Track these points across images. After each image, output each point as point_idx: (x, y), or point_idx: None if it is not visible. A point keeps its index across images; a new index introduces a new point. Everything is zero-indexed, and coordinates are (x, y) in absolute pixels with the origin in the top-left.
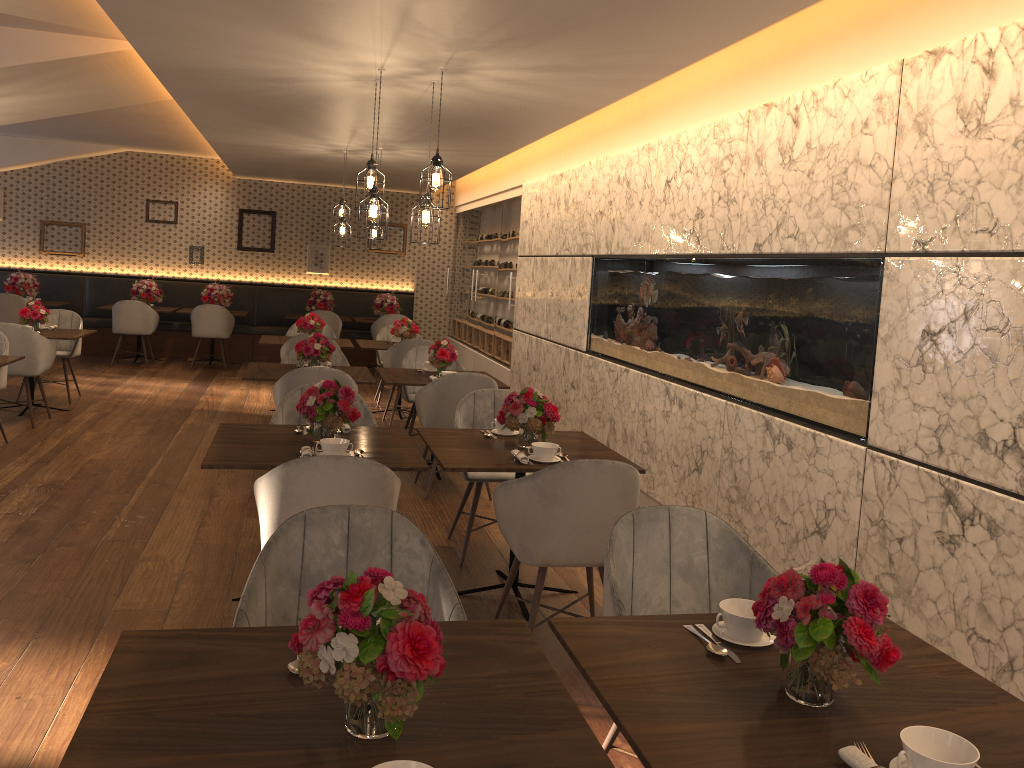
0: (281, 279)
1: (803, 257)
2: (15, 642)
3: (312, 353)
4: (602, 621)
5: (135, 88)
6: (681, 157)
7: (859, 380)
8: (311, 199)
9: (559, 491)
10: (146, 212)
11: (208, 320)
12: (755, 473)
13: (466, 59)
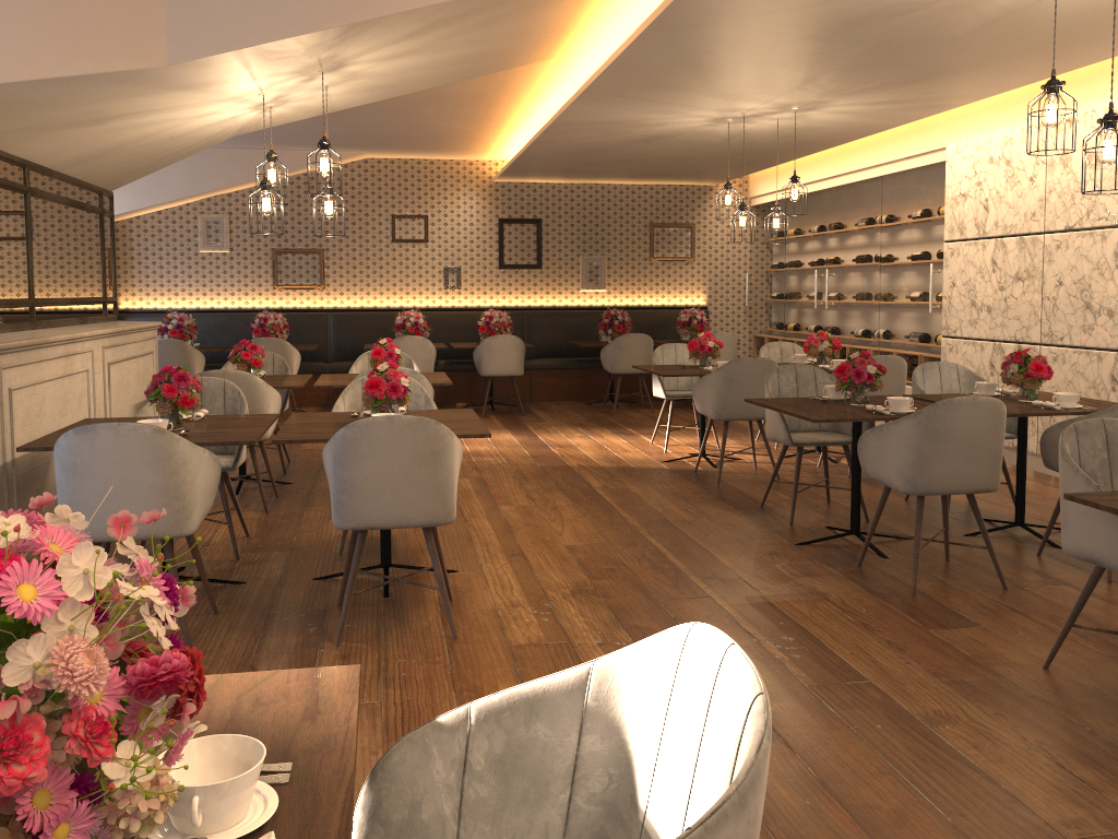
0: (551, 301)
1: None
2: None
3: (864, 379)
4: None
5: (541, 39)
6: None
7: None
8: (581, 201)
9: None
10: (392, 230)
11: (500, 354)
12: None
13: None
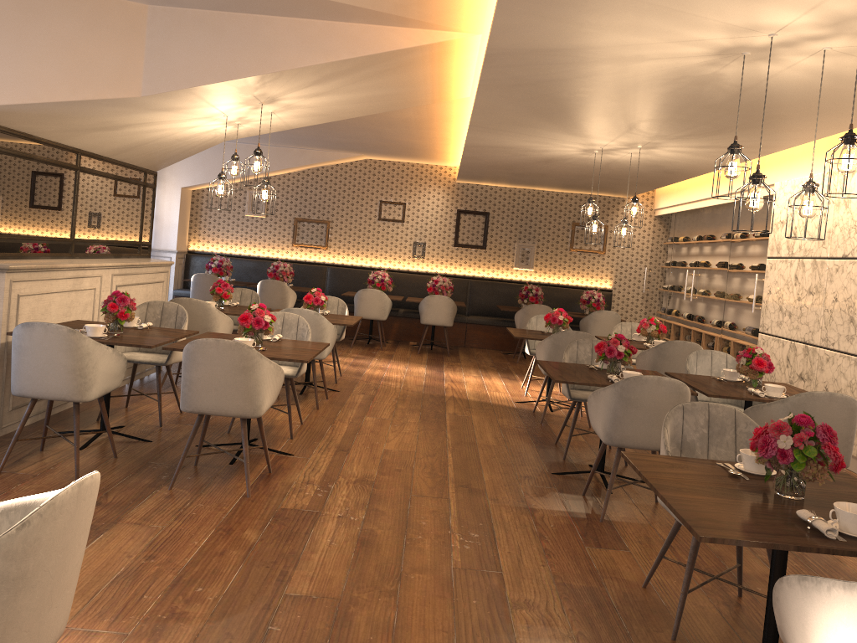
0: (490, 273)
1: None
2: None
3: (615, 355)
4: None
5: (428, 87)
6: None
7: None
8: (520, 201)
9: None
10: (379, 212)
11: (436, 309)
12: None
13: None
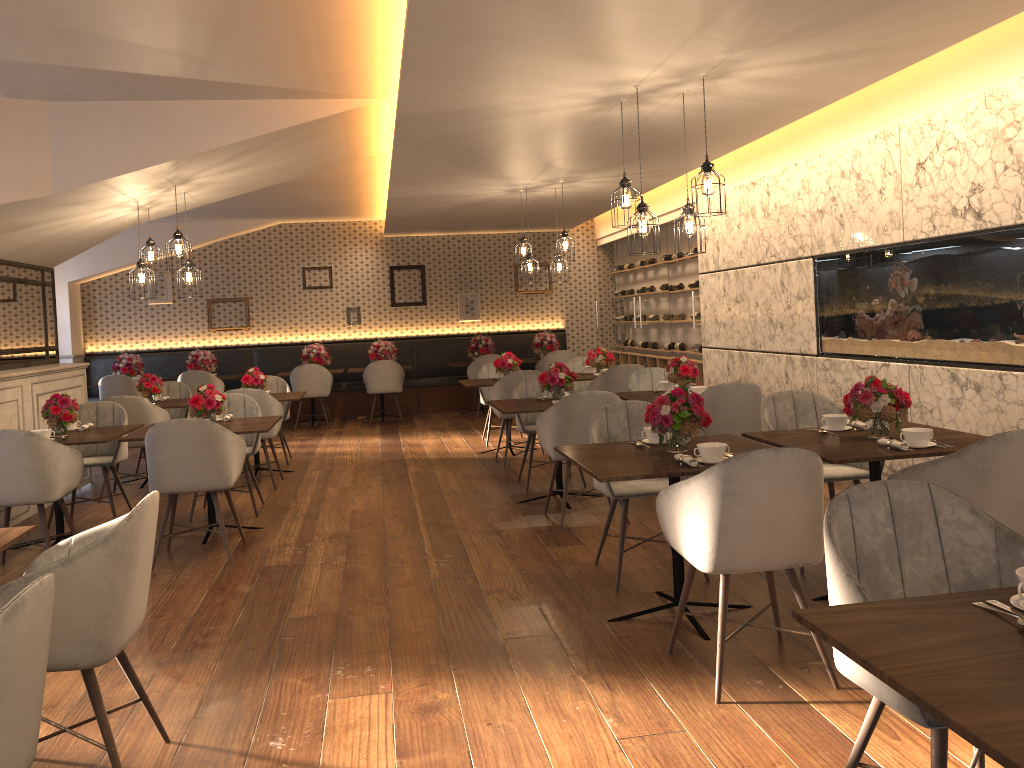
0: (435, 330)
1: None
2: (438, 675)
3: (557, 383)
4: None
5: (343, 149)
6: (937, 136)
7: None
8: (456, 249)
9: (992, 466)
10: (303, 280)
11: (382, 376)
12: None
13: (738, 60)
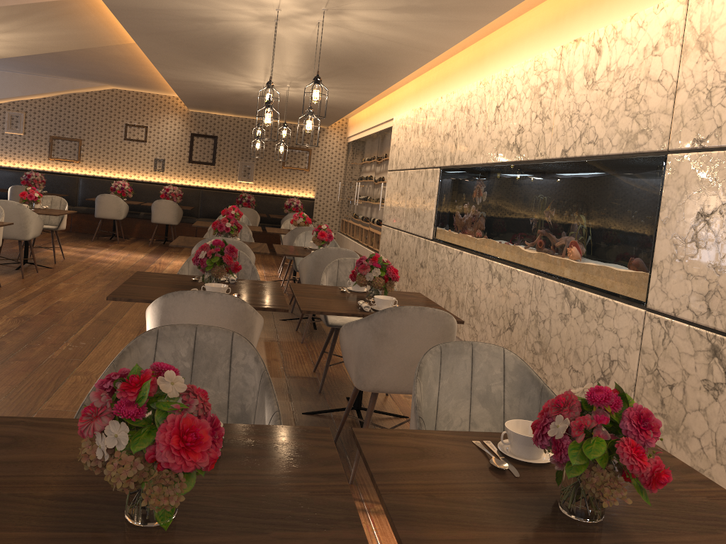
0: (219, 185)
1: (600, 158)
2: None
3: (224, 230)
4: (400, 433)
5: (106, 31)
6: (508, 87)
7: (642, 255)
8: (243, 128)
9: (388, 331)
10: (125, 133)
11: (163, 211)
12: (555, 331)
13: None
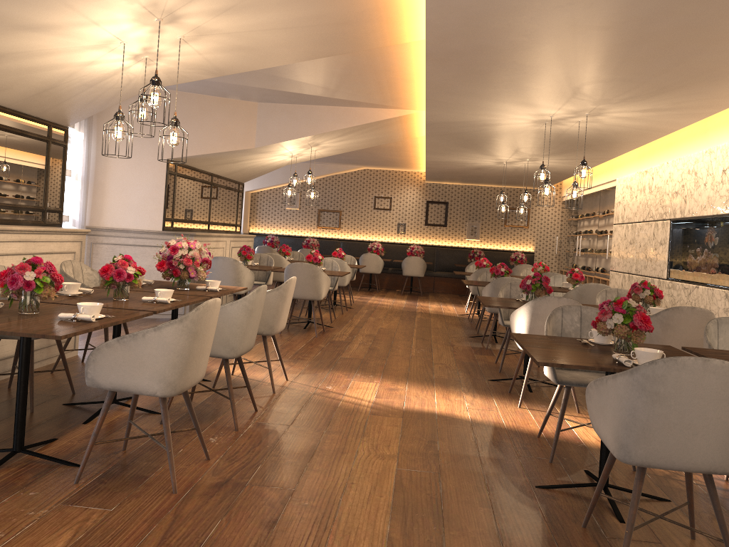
0: (450, 243)
1: None
2: (400, 382)
3: (499, 273)
4: (707, 349)
5: (400, 133)
6: None
7: None
8: (469, 194)
9: (670, 322)
10: (374, 203)
11: (412, 265)
12: None
13: (602, 108)
